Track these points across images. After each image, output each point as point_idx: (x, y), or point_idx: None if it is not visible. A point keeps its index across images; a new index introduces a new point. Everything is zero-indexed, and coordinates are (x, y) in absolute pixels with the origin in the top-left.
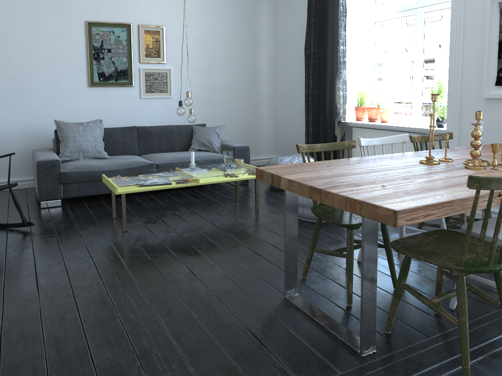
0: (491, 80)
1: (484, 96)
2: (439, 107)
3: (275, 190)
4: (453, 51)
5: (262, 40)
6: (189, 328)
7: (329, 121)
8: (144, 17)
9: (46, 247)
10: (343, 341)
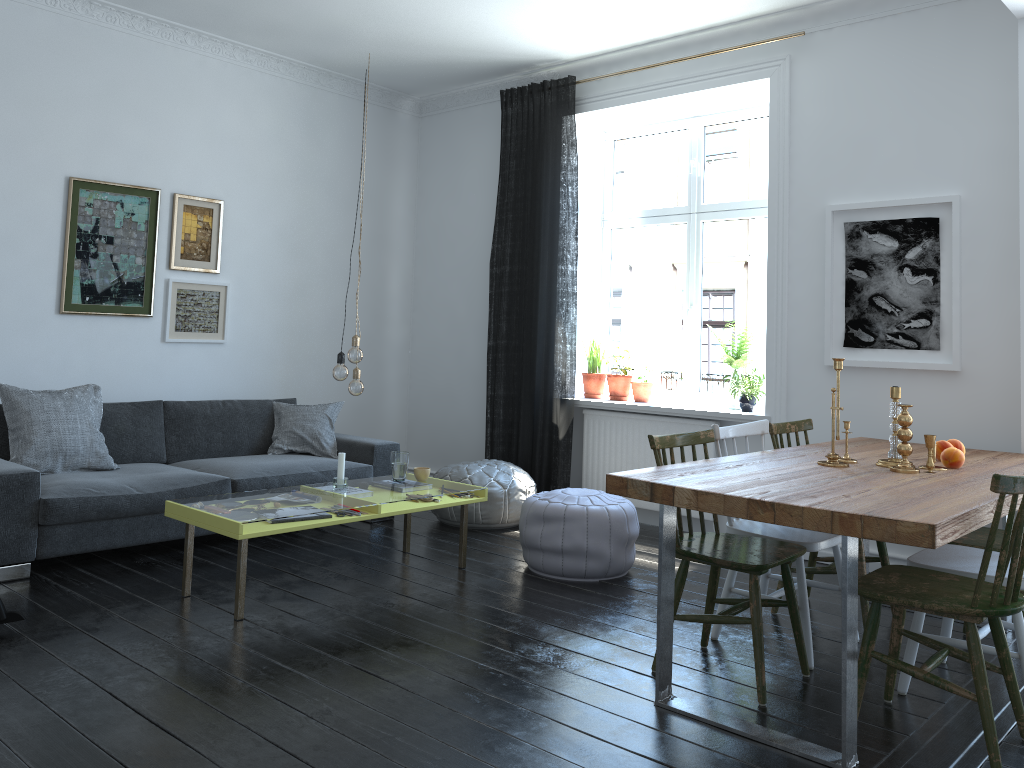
0: (836, 337)
1: (827, 363)
2: (746, 378)
3: (458, 530)
4: (774, 289)
5: (395, 241)
6: (551, 767)
7: (543, 397)
8: (186, 180)
9: (99, 662)
10: (804, 755)
